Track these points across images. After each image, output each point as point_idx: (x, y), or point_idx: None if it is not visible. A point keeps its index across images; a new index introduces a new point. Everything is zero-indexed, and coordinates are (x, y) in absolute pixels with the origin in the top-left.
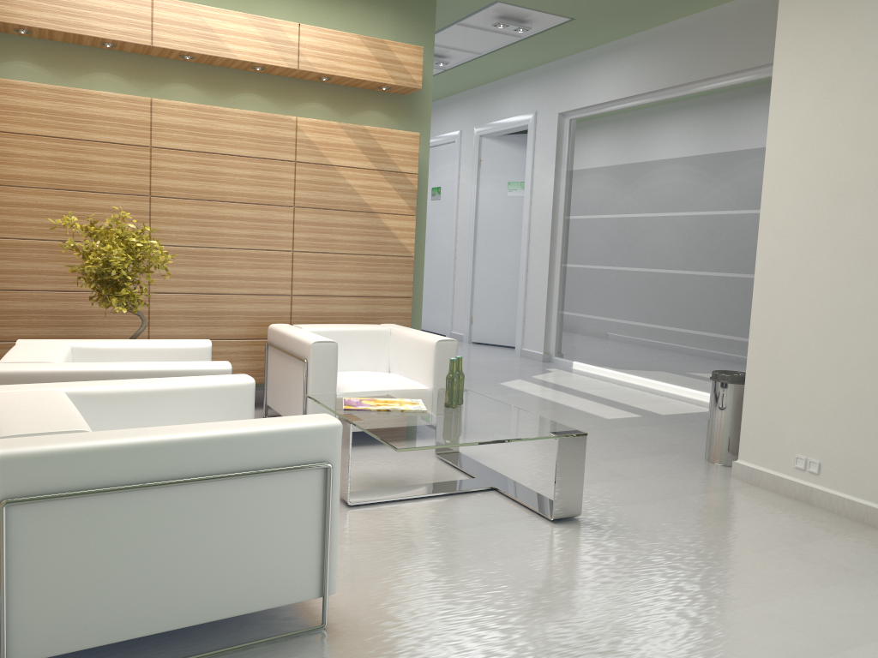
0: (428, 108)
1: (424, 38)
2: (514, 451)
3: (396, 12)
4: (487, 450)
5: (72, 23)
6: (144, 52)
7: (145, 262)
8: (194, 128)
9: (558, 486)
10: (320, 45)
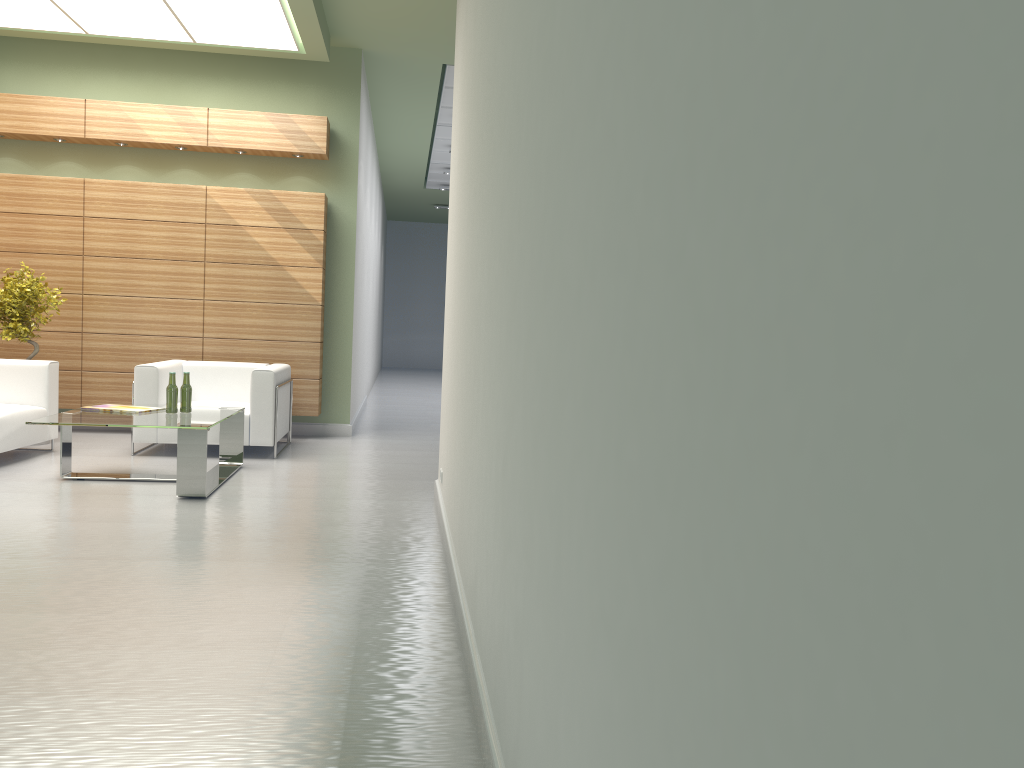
0: (354, 170)
1: (349, 107)
2: (299, 468)
3: (320, 87)
4: (278, 466)
5: (25, 126)
6: (91, 143)
7: (79, 308)
8: (118, 200)
9: (180, 468)
10: (227, 124)
